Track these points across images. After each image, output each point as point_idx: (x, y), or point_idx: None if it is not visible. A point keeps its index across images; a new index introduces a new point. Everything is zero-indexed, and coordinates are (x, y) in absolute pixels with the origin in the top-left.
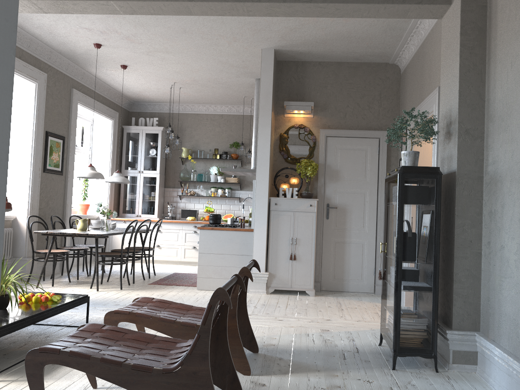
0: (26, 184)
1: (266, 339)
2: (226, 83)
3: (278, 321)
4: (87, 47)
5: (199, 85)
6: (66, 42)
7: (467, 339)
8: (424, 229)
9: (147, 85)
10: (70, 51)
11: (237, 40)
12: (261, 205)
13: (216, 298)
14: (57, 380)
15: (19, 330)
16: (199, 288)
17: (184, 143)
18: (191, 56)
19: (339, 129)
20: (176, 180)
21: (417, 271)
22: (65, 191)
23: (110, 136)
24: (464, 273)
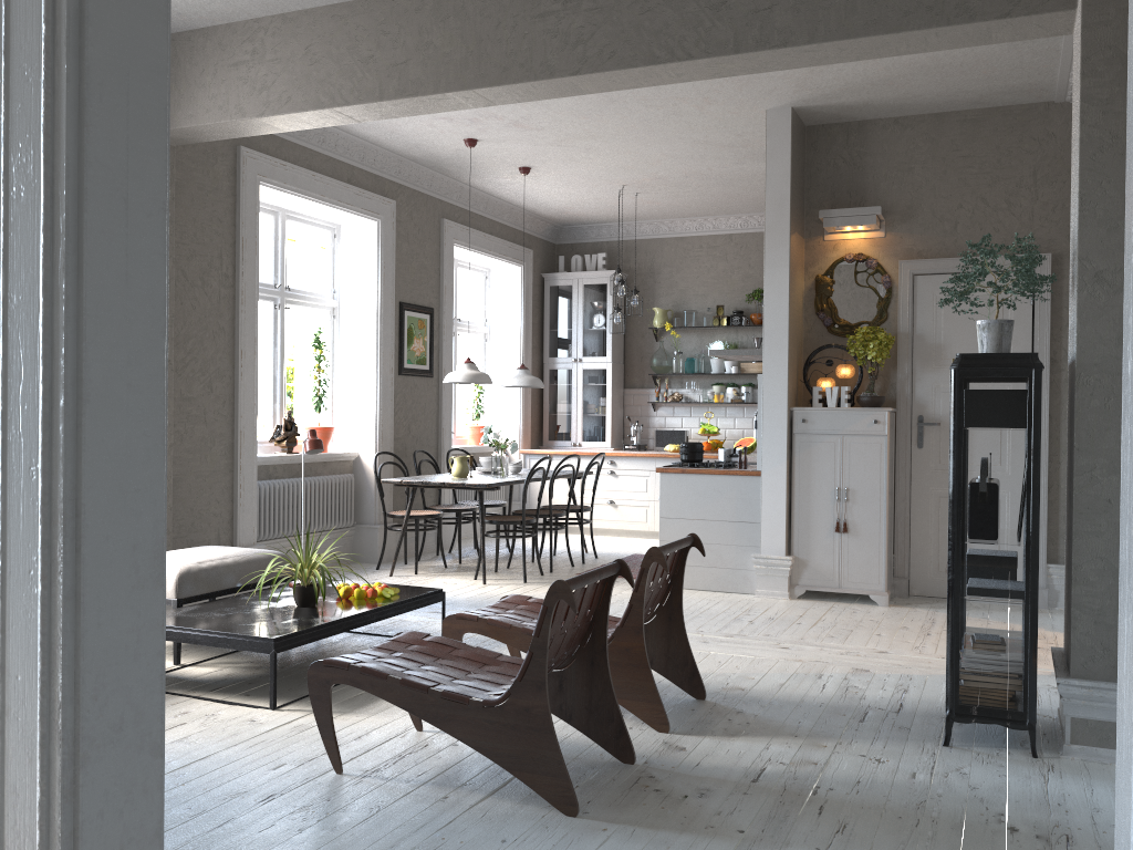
0: (370, 398)
1: (735, 680)
2: (722, 176)
3: (778, 649)
4: (454, 147)
5: (670, 185)
6: (419, 144)
7: (1102, 698)
8: (1005, 478)
9: (575, 195)
10: (430, 156)
11: (714, 102)
12: (775, 424)
13: (553, 597)
14: (371, 715)
15: (343, 642)
16: None
17: (657, 298)
18: (637, 138)
19: (943, 257)
20: (646, 372)
21: (991, 559)
22: (438, 405)
23: (519, 297)
24: (1094, 566)
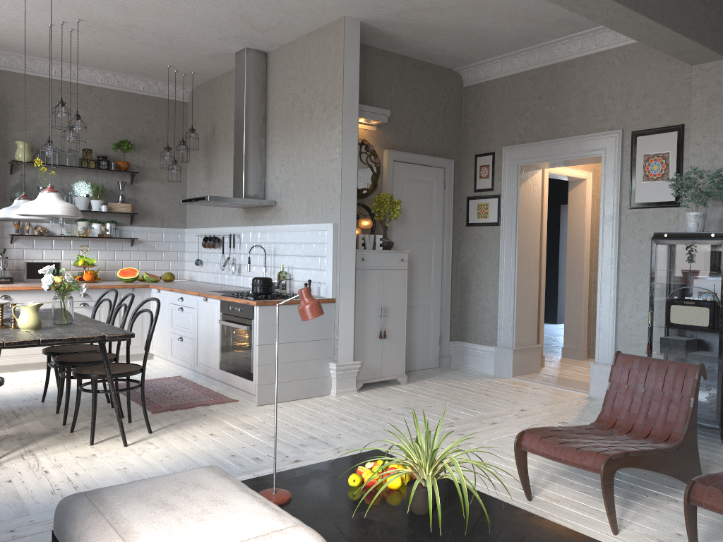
0: None
1: None
2: (180, 42)
3: (496, 424)
4: None
5: (120, 34)
6: None
7: None
8: None
9: (1, 10)
10: None
11: None
12: (348, 262)
13: None
14: None
15: None
16: (262, 403)
17: (11, 132)
18: None
19: (405, 151)
20: None
21: None
22: None
23: None
24: None
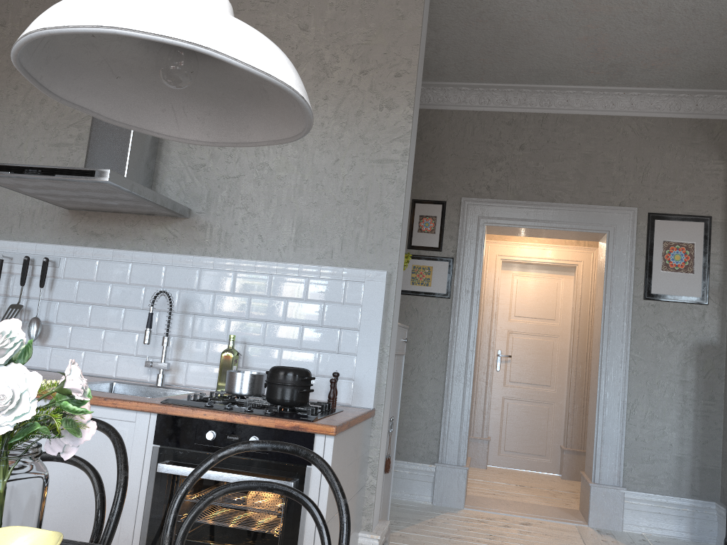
0: None
1: None
2: None
3: None
4: None
5: None
6: None
7: None
8: None
9: None
10: None
11: None
12: (393, 342)
13: None
14: None
15: None
16: None
17: None
18: None
19: None
20: None
21: None
22: None
23: None
24: None
